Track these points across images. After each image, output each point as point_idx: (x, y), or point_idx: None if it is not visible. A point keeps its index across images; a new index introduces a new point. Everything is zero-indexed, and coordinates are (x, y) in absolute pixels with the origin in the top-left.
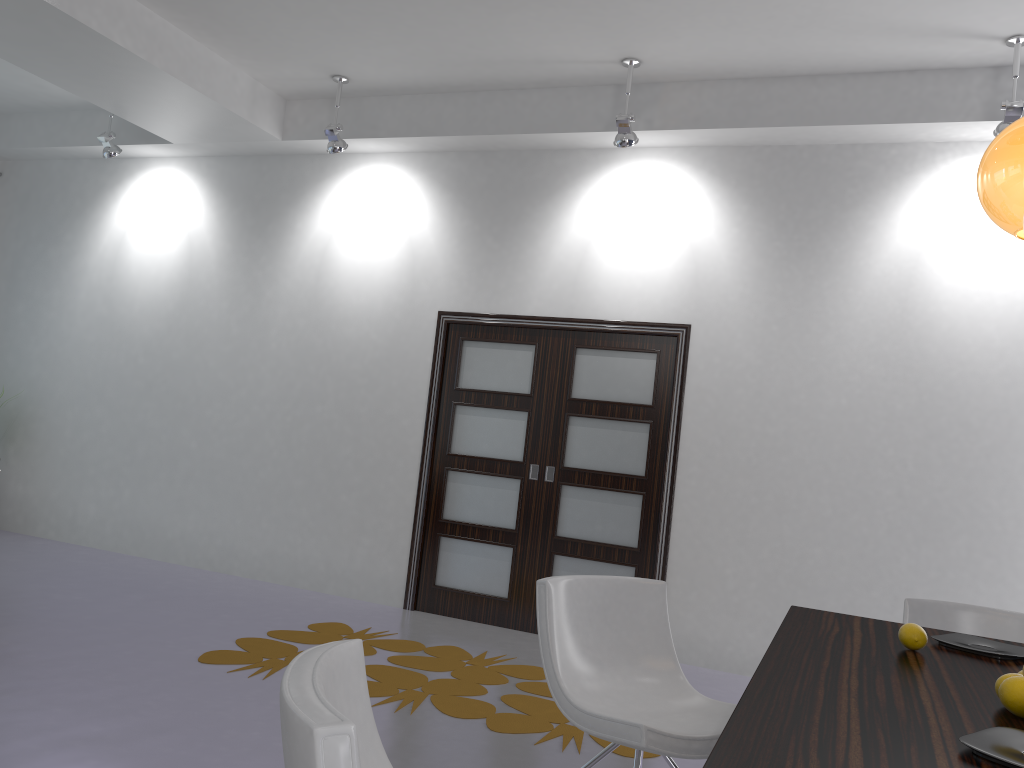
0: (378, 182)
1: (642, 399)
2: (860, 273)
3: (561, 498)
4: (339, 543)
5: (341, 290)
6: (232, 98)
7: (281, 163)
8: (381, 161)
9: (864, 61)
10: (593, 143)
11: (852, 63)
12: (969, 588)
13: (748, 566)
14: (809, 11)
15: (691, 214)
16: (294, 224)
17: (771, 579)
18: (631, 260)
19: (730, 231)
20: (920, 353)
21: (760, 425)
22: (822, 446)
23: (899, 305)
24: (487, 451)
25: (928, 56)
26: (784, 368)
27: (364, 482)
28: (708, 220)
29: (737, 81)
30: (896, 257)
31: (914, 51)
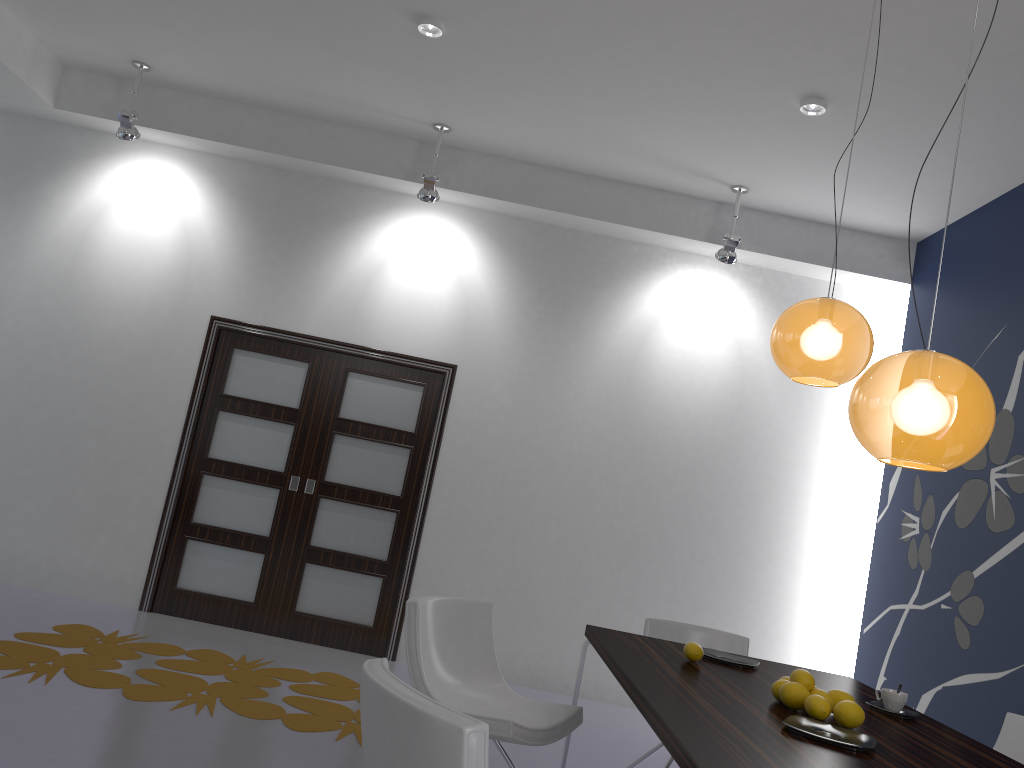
0: (158, 173)
1: (406, 426)
2: (600, 343)
3: (318, 510)
4: (69, 540)
5: (101, 276)
6: (13, 56)
7: (42, 128)
8: (163, 153)
9: (629, 175)
10: (388, 186)
11: (619, 174)
12: (652, 606)
13: (483, 581)
14: (603, 131)
15: (468, 268)
16: (51, 197)
17: (501, 593)
18: (410, 299)
19: (500, 289)
20: (637, 415)
21: (507, 460)
22: (555, 483)
23: (626, 374)
24: (248, 459)
25: (676, 183)
26: (532, 414)
27: (107, 478)
28: (482, 276)
29: (525, 164)
30: (628, 335)
31: (667, 177)
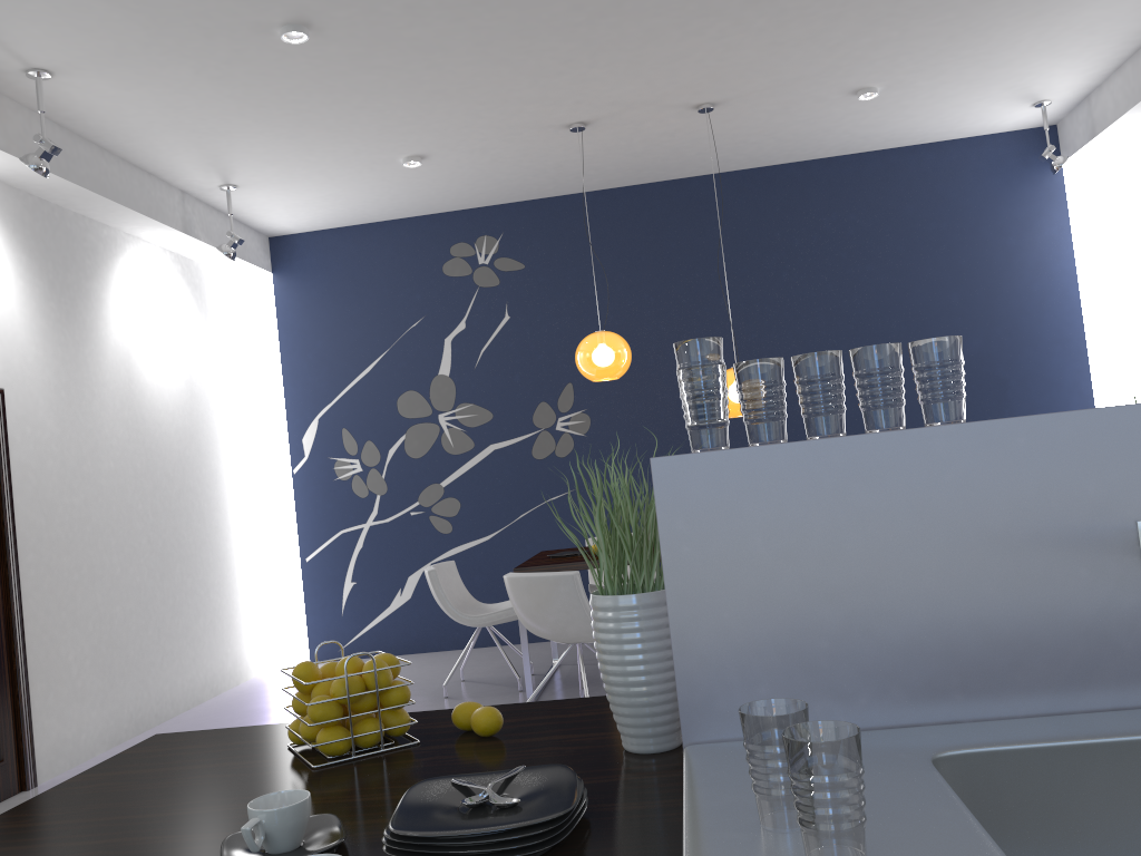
0: None
1: None
2: (104, 343)
3: None
4: None
5: None
6: None
7: None
8: None
9: (151, 158)
10: None
11: (143, 155)
12: (186, 604)
13: (83, 645)
14: (224, 130)
15: None
16: None
17: (98, 650)
18: None
19: (17, 282)
20: (142, 417)
21: (69, 497)
22: (107, 509)
23: (127, 375)
24: None
25: (180, 173)
26: (75, 435)
27: None
28: None
29: (56, 125)
30: (120, 331)
31: (185, 168)
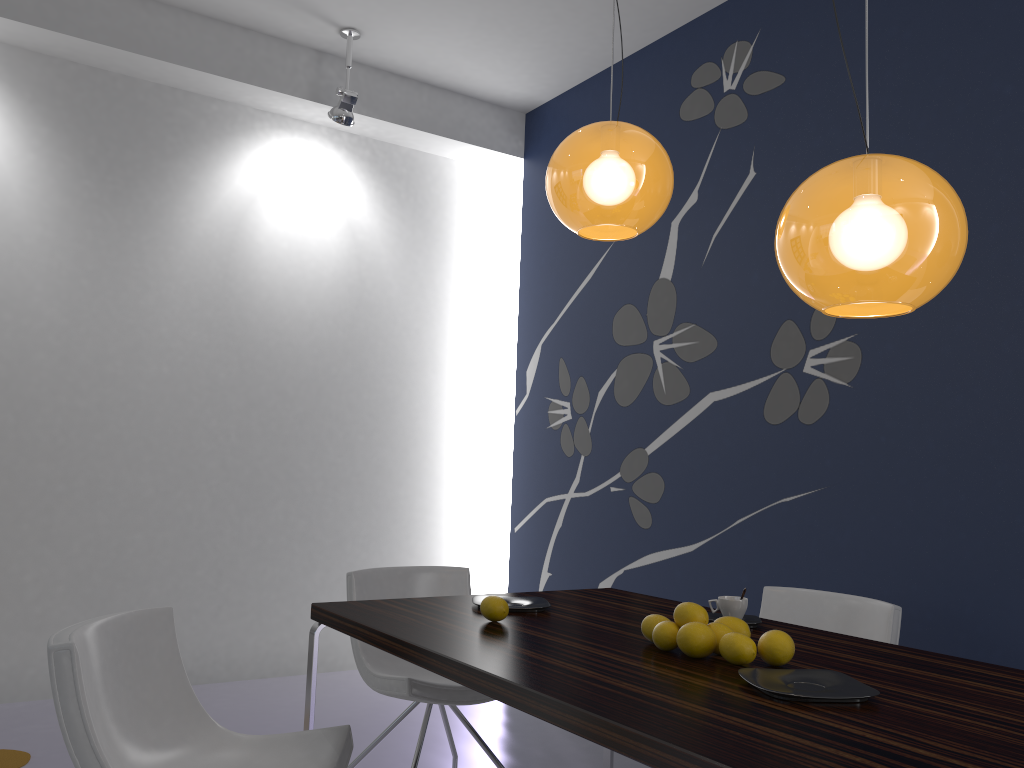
0: None
1: None
2: (182, 231)
3: None
4: None
5: None
6: None
7: None
8: None
9: (206, 2)
10: None
11: None
12: (286, 550)
13: (55, 567)
14: None
15: None
16: None
17: (84, 577)
18: None
19: (25, 156)
20: (242, 321)
21: (68, 397)
22: (143, 419)
23: (222, 270)
24: None
25: (269, 20)
26: (97, 330)
27: None
28: None
29: None
30: (218, 219)
31: (259, 10)
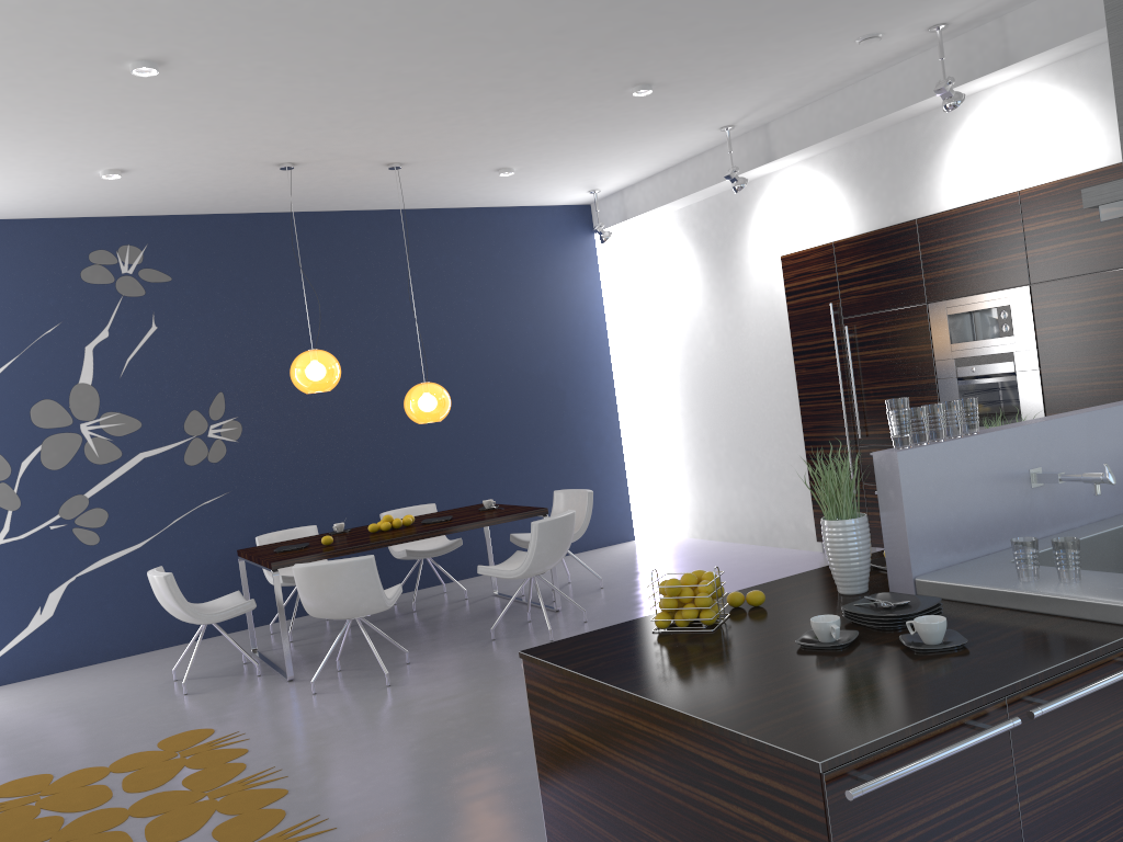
0: None
1: None
2: None
3: None
4: None
5: None
6: None
7: None
8: None
9: None
10: None
11: None
12: None
13: None
14: None
15: None
16: None
17: None
18: None
19: None
20: None
21: None
22: None
23: None
24: None
25: None
26: None
27: None
28: None
29: None
30: None
31: None
